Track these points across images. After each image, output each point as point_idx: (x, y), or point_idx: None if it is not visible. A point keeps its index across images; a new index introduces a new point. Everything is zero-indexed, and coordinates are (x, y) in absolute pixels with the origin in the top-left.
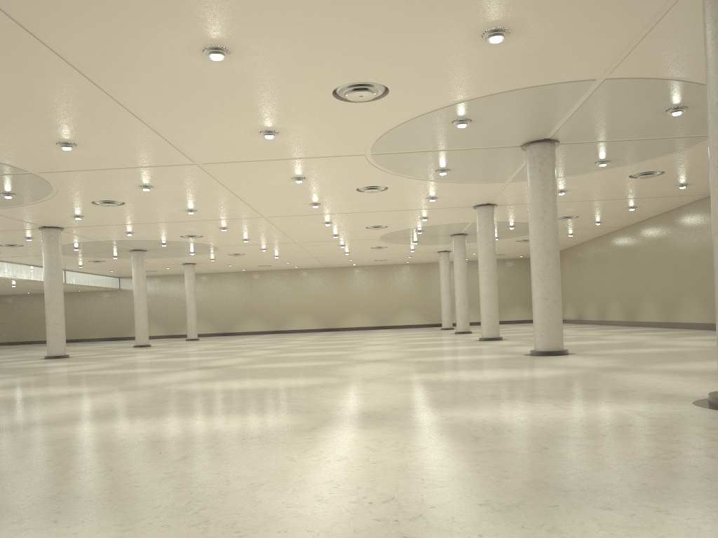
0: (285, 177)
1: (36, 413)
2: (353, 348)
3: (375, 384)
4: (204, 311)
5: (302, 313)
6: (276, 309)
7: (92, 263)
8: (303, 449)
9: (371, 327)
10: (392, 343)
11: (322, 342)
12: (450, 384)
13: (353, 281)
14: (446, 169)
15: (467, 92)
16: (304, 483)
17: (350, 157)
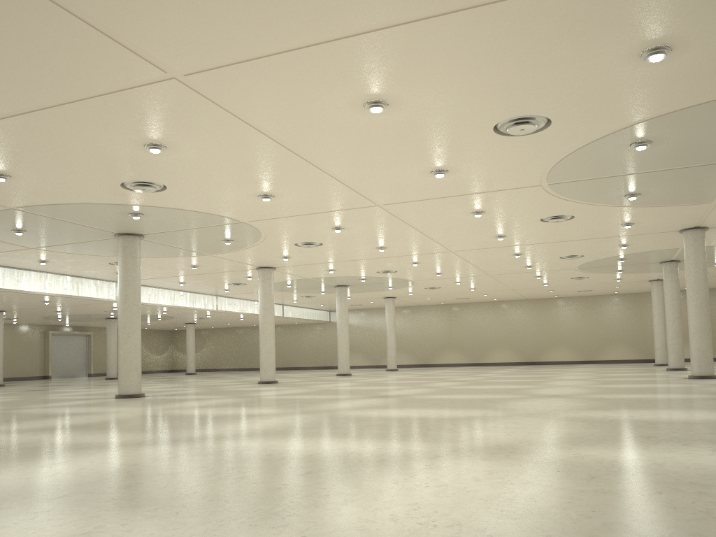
0: (464, 212)
1: (220, 428)
2: (540, 382)
3: (532, 419)
4: (405, 343)
5: (501, 346)
6: (475, 341)
7: (304, 298)
8: (413, 474)
9: (576, 361)
10: (586, 379)
11: (513, 376)
12: (612, 422)
13: (555, 313)
14: (635, 193)
15: (638, 113)
16: (390, 503)
17: (526, 188)
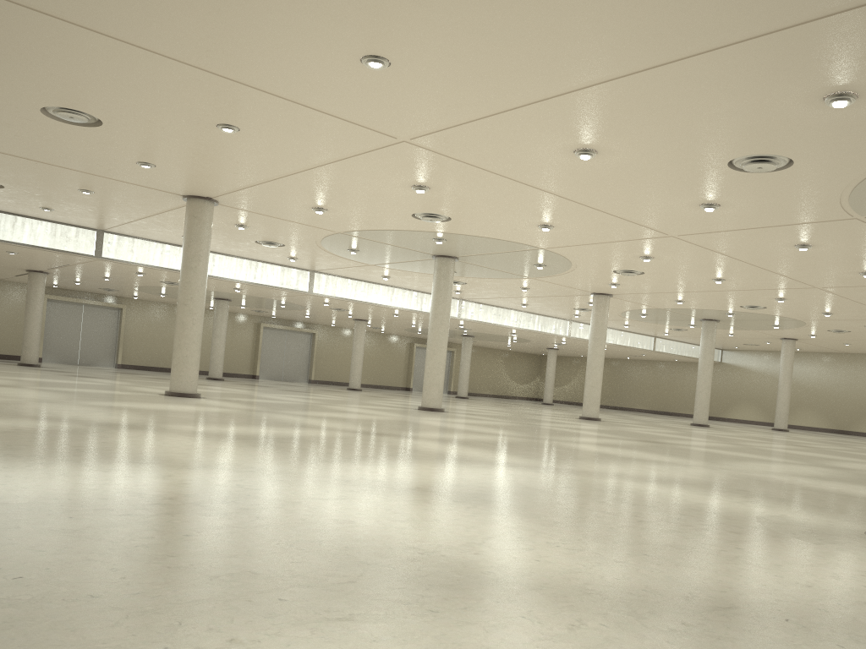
0: (785, 245)
1: (426, 434)
2: None
3: (703, 470)
4: (817, 399)
5: None
6: None
7: (676, 331)
8: (458, 466)
9: None
10: None
11: None
12: (768, 483)
13: None
14: None
15: None
16: (395, 469)
17: (839, 221)
